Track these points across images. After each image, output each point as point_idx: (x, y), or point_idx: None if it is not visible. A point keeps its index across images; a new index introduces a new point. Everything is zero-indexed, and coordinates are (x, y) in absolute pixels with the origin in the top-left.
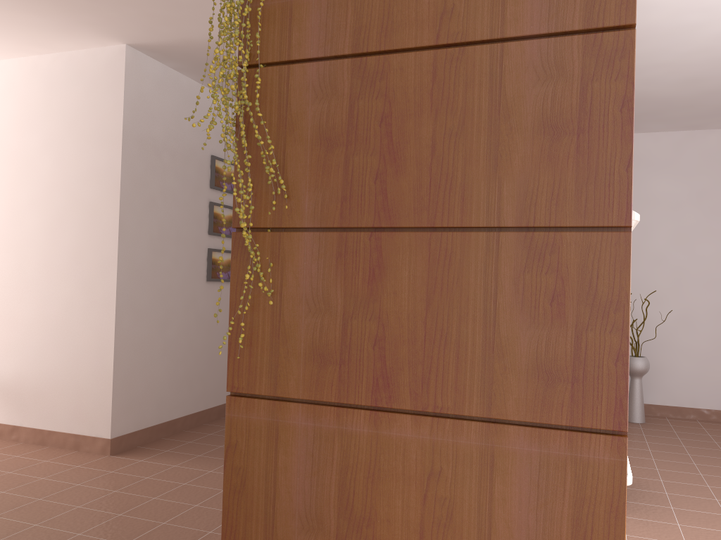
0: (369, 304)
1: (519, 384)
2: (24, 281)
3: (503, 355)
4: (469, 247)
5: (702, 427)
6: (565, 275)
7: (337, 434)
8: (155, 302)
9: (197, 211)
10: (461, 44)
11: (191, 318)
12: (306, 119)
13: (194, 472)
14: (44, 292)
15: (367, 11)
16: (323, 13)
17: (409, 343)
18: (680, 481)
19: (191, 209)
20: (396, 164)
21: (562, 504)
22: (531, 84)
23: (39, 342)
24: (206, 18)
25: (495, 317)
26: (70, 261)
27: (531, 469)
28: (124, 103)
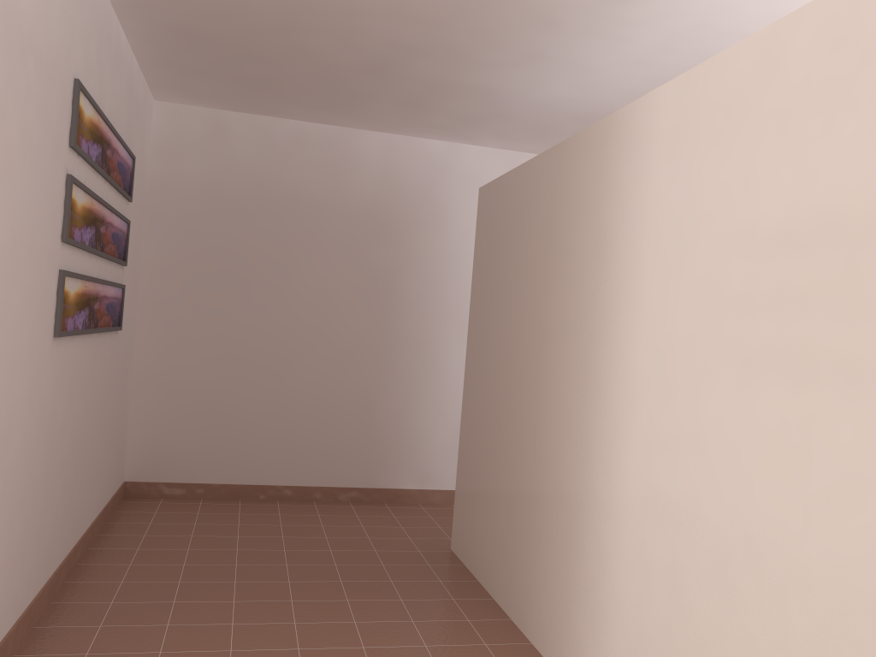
0: None
1: None
2: None
3: None
4: None
5: None
6: None
7: None
8: None
9: (54, 192)
10: None
11: (34, 417)
12: None
13: None
14: None
15: None
16: None
17: None
18: None
19: (49, 186)
20: None
21: None
22: None
23: None
24: None
25: None
26: None
27: None
28: None
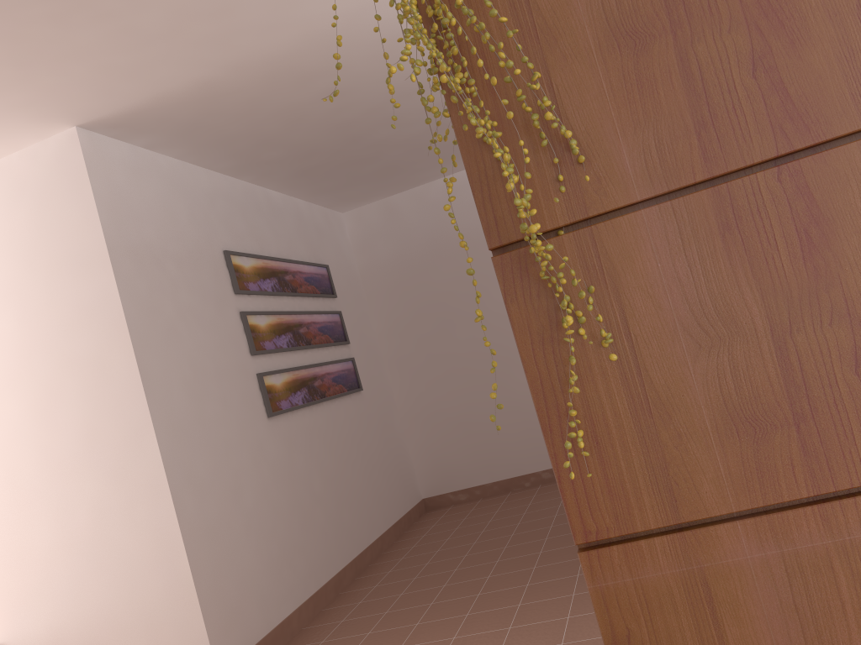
0: (819, 297)
1: None
2: (23, 496)
3: None
4: None
5: None
6: None
7: (835, 554)
8: (217, 466)
9: (229, 328)
10: None
11: (266, 473)
12: (575, 12)
13: None
14: (57, 501)
15: None
16: None
17: None
18: None
19: (221, 327)
20: (786, 31)
21: None
22: None
23: (71, 573)
24: (186, 51)
25: None
26: (83, 447)
27: None
28: (97, 205)
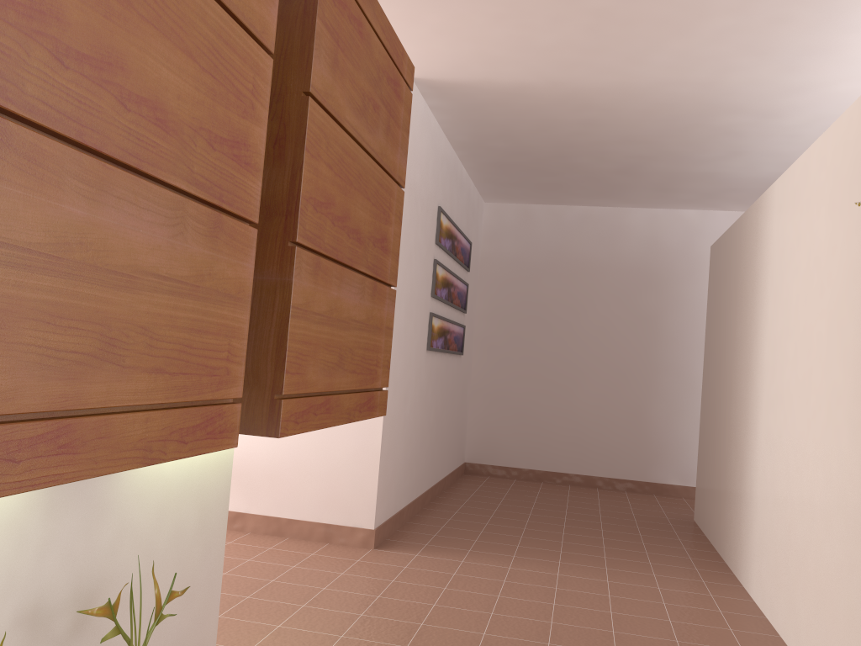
0: None
1: None
2: None
3: None
4: None
5: None
6: None
7: None
8: (403, 373)
9: (428, 269)
10: None
11: (417, 392)
12: None
13: (495, 569)
14: None
15: None
16: None
17: None
18: None
19: (425, 267)
20: None
21: None
22: None
23: None
24: (540, 63)
25: None
26: None
27: None
28: None
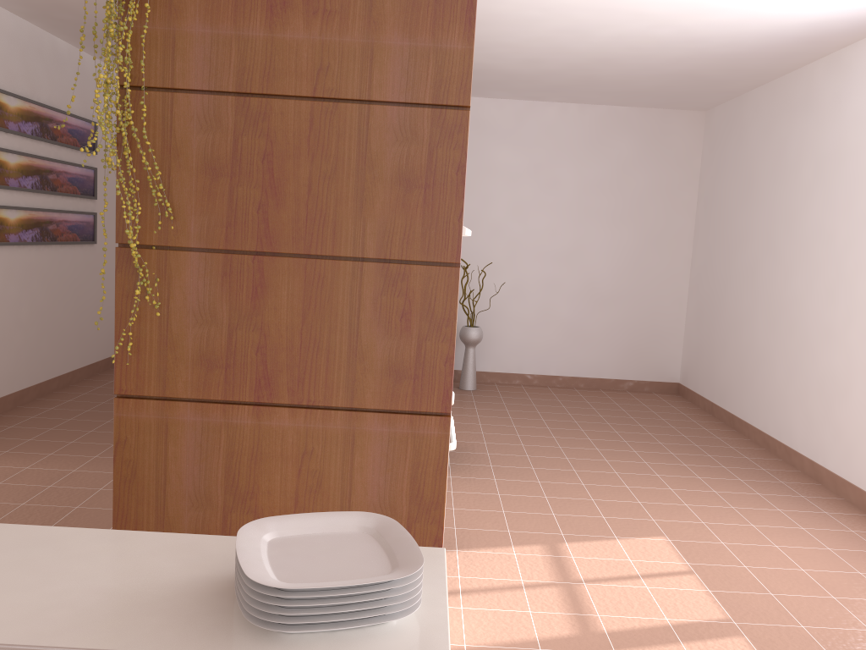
0: (252, 317)
1: (375, 381)
2: None
3: (363, 359)
4: (339, 272)
5: (525, 392)
6: (411, 298)
7: (224, 426)
8: None
9: None
10: (335, 99)
11: None
12: (191, 147)
13: (7, 470)
14: None
15: (250, 54)
16: (207, 48)
17: (287, 350)
18: (500, 443)
19: None
20: (277, 198)
21: (404, 467)
22: (391, 143)
23: None
24: None
25: (358, 329)
26: None
27: (382, 444)
28: None
